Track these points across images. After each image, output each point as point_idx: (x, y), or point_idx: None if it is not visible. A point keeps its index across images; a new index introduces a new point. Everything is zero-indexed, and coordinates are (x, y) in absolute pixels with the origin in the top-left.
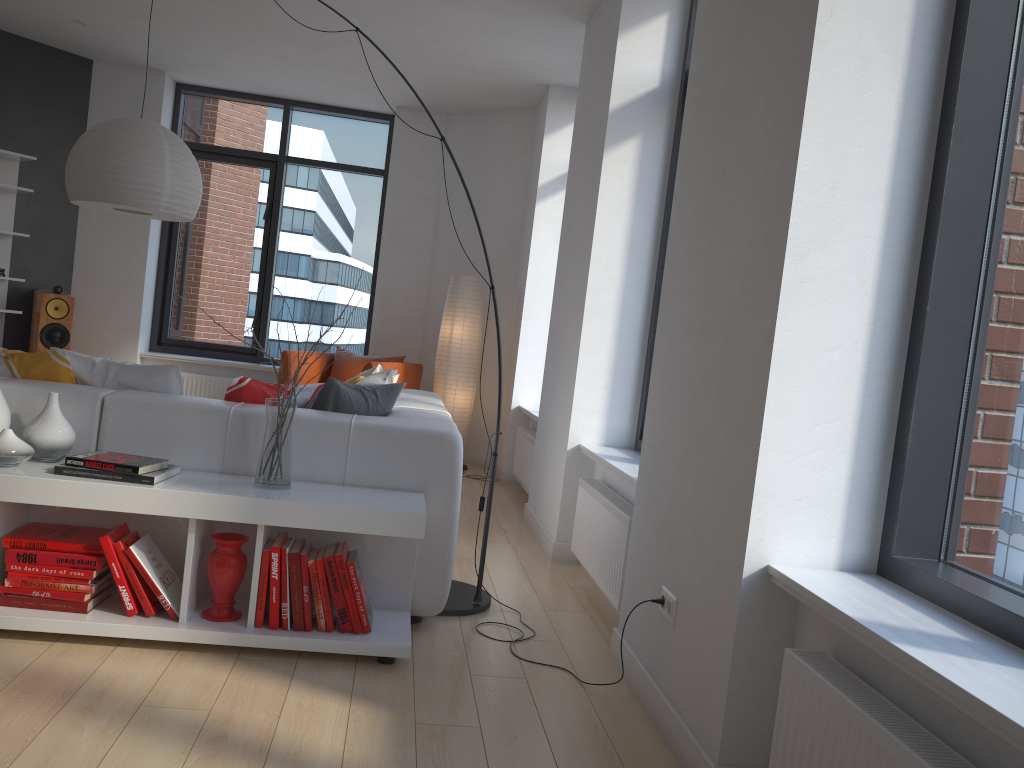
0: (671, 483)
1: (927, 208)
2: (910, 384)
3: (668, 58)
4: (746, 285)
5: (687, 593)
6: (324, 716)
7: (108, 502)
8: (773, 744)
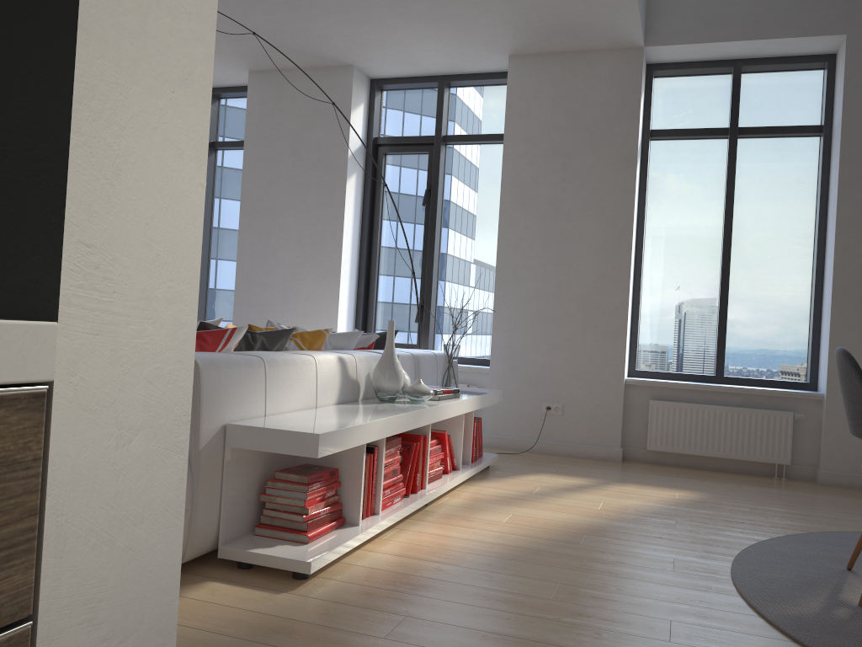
0: (539, 360)
1: (634, 259)
2: (635, 315)
3: (363, 129)
4: (599, 283)
5: (572, 399)
6: (547, 478)
7: (461, 409)
8: (649, 430)
